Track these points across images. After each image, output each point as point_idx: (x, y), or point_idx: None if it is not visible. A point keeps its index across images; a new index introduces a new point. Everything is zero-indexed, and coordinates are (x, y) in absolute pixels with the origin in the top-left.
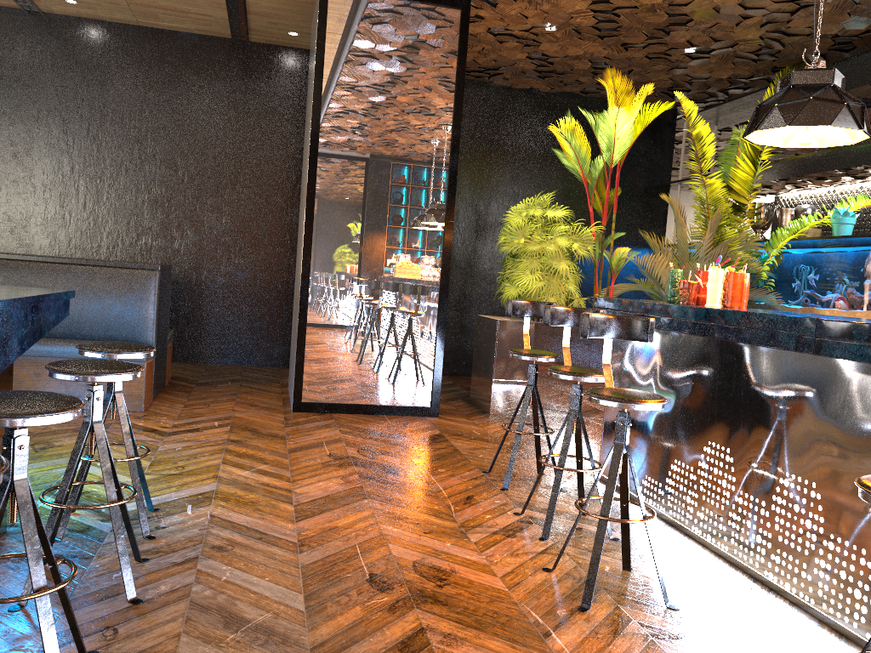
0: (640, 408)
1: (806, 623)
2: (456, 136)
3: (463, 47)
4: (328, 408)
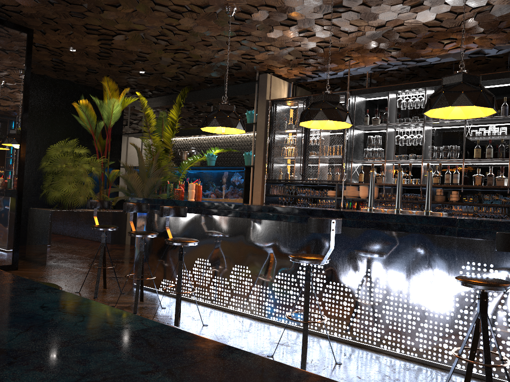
0: (192, 244)
1: (250, 319)
2: (26, 105)
3: (30, 55)
4: None
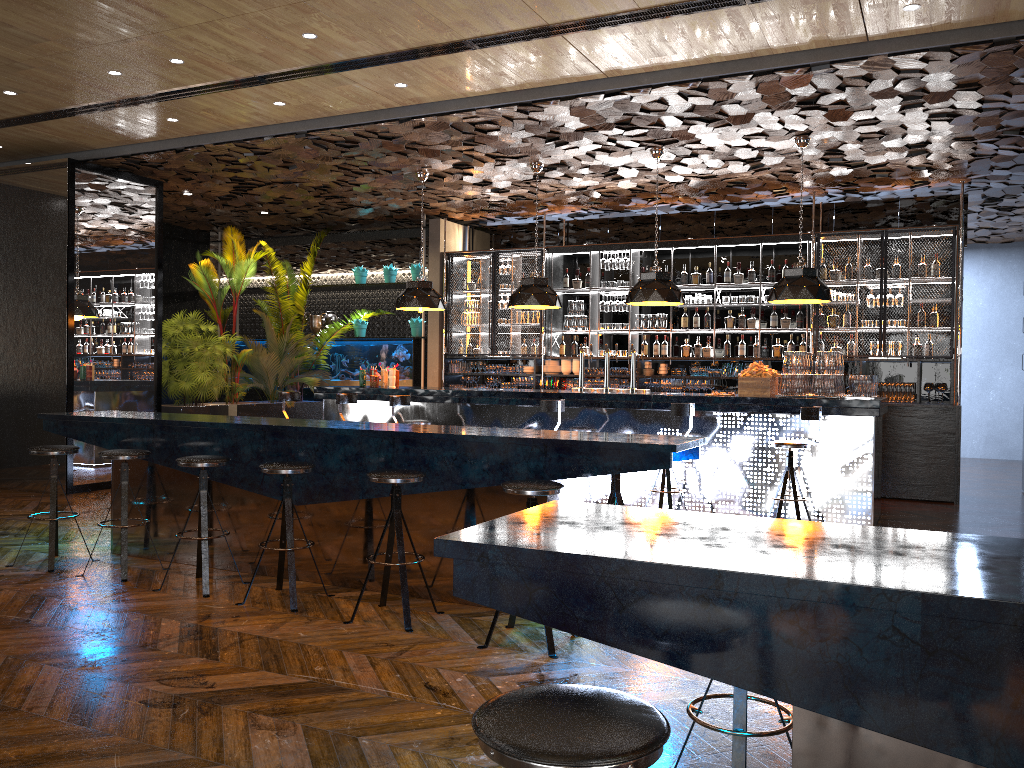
0: None
1: None
2: (160, 277)
3: (161, 214)
4: (92, 487)
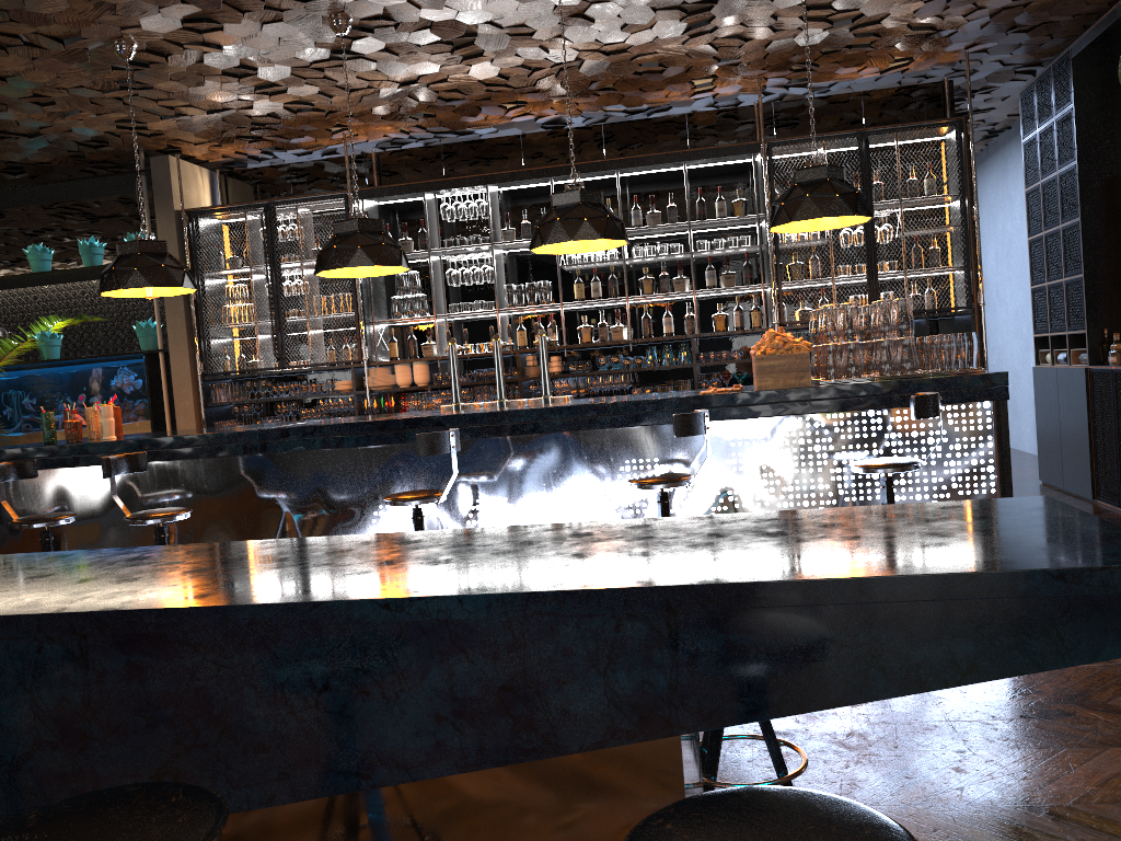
0: (185, 517)
1: None
2: None
3: None
4: None
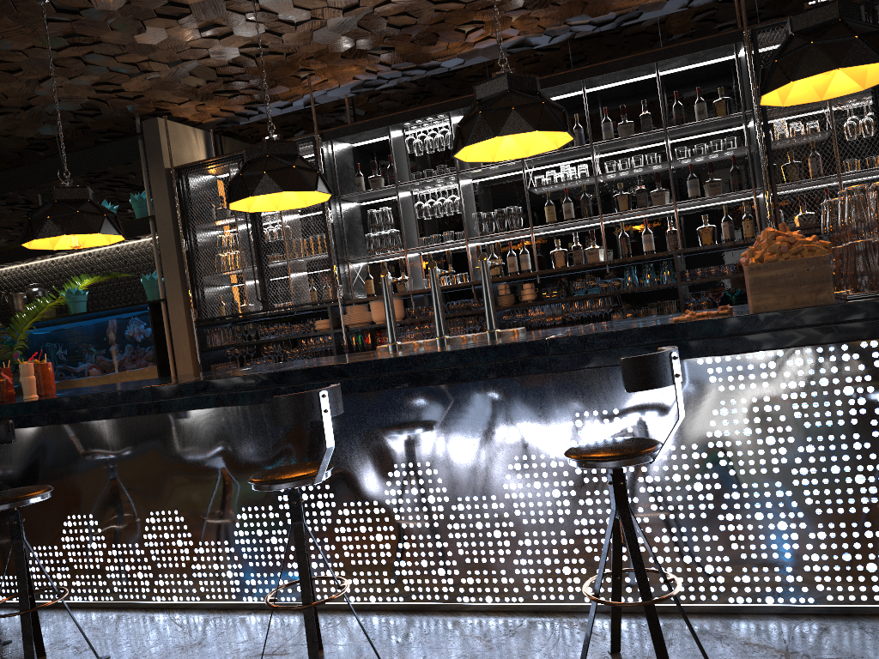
0: (37, 500)
1: (201, 615)
2: None
3: None
4: None
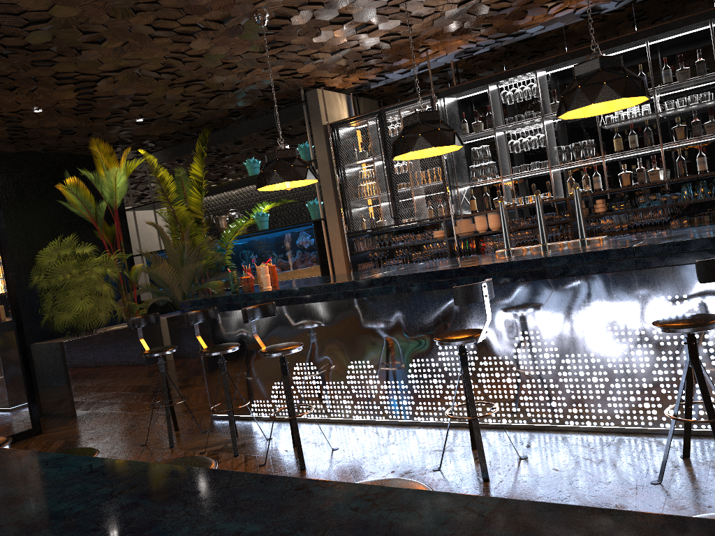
0: (297, 350)
1: (387, 427)
2: None
3: None
4: None
